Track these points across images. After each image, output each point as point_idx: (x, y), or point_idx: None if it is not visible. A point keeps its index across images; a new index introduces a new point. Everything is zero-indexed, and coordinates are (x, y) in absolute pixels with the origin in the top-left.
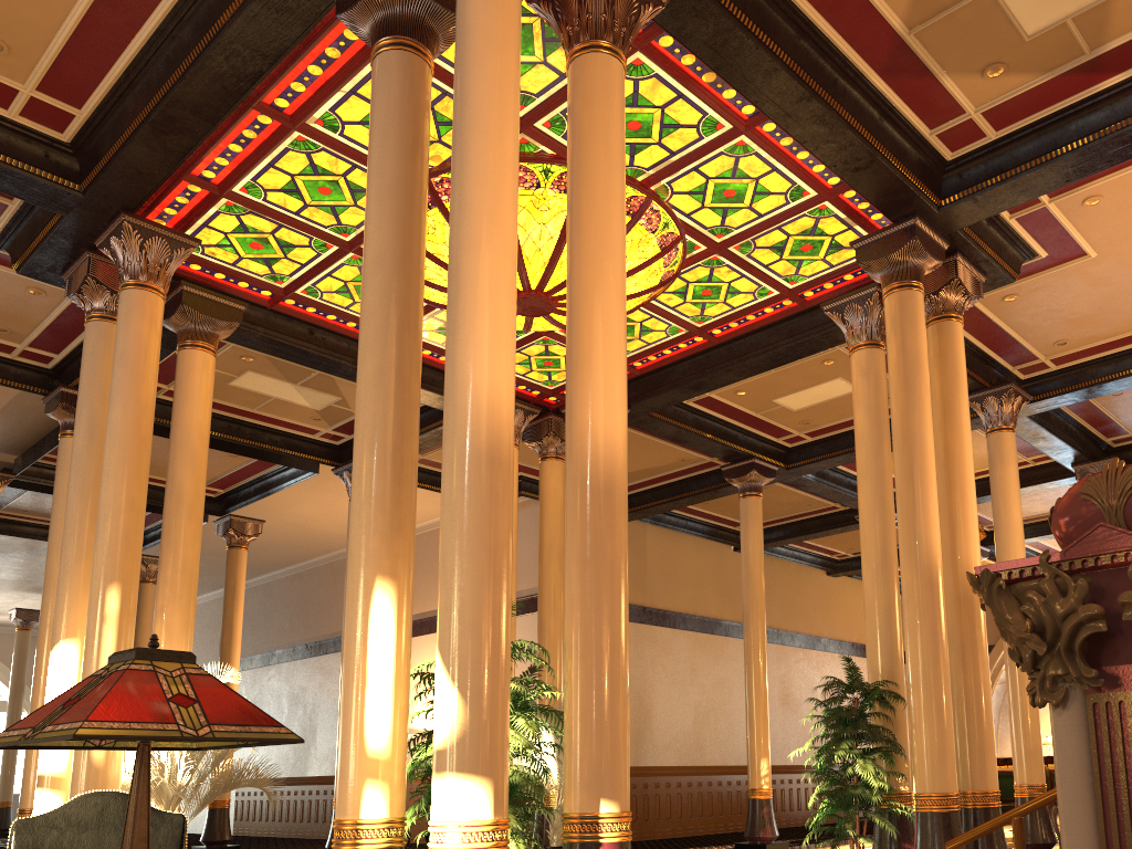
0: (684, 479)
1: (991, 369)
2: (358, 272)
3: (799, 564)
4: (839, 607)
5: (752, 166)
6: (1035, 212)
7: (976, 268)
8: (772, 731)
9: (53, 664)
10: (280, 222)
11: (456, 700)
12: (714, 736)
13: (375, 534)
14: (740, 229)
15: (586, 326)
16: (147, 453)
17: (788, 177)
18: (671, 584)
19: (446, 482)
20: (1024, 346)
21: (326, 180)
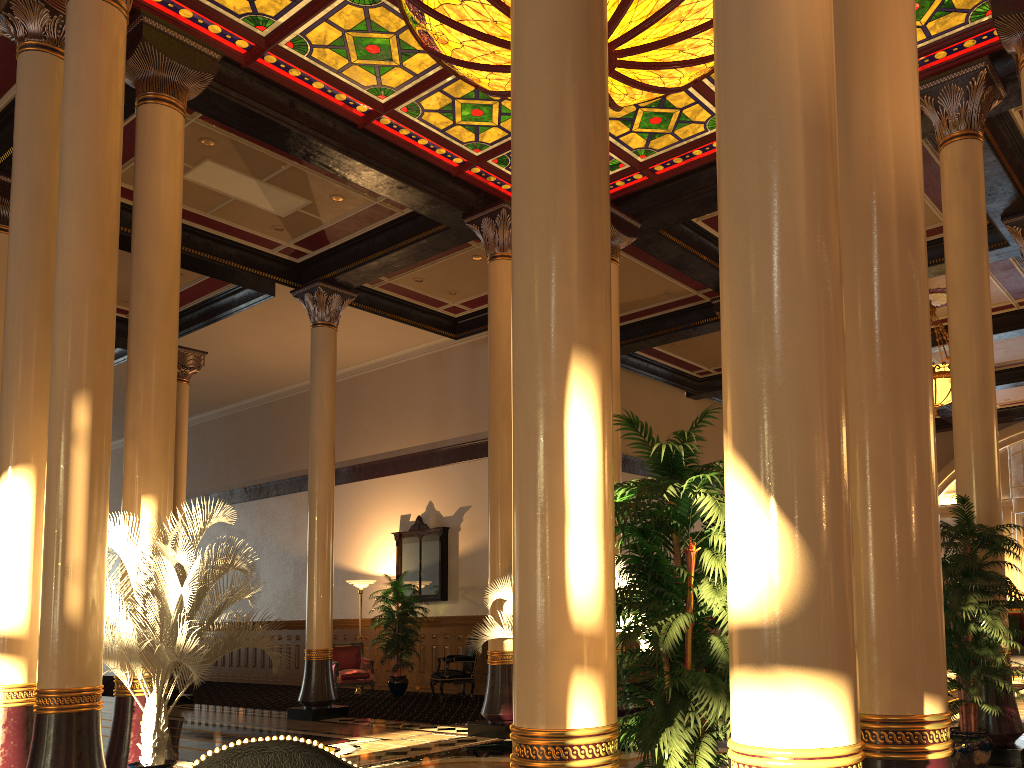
0: (661, 315)
1: None
2: (363, 17)
3: None
4: None
5: None
6: None
7: None
8: None
9: (2, 497)
10: None
11: (790, 544)
12: None
13: (566, 281)
14: None
15: None
16: (115, 223)
17: None
18: None
19: (742, 173)
20: None
21: None
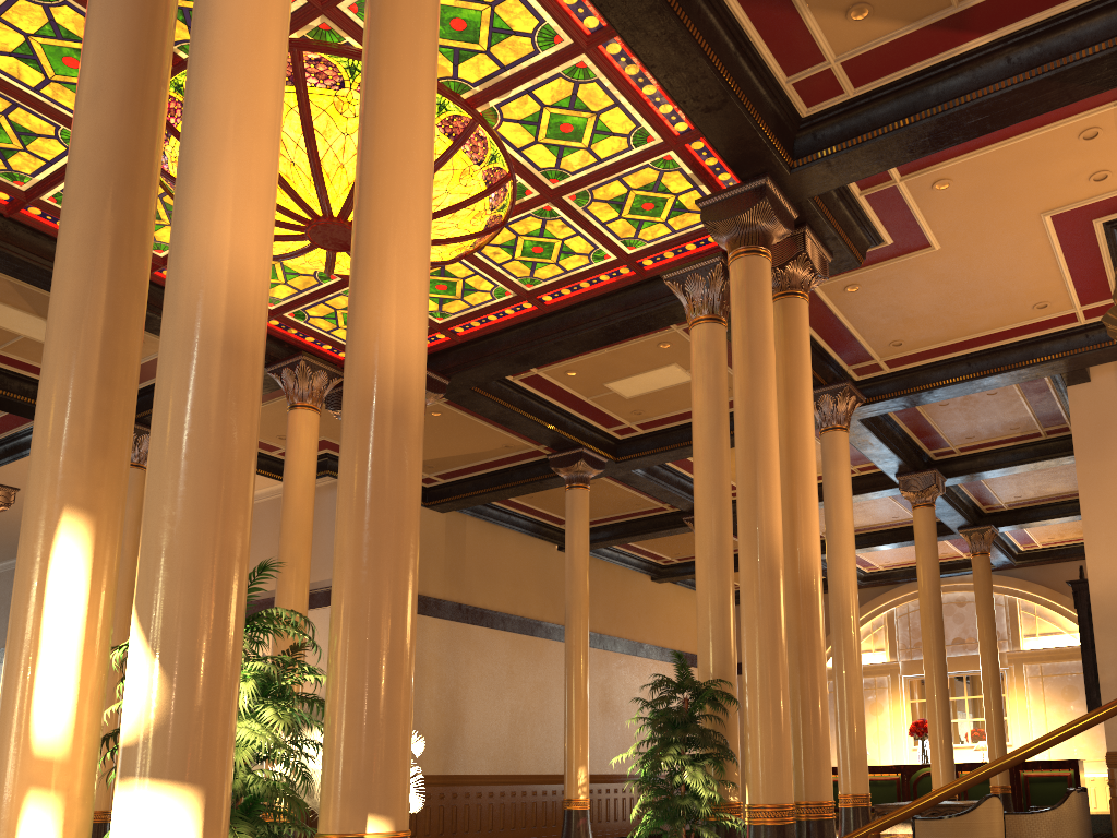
0: (508, 468)
1: (827, 367)
2: None
3: (625, 568)
4: (663, 613)
5: (593, 96)
6: (885, 191)
7: (824, 245)
8: (591, 738)
9: None
10: (14, 100)
11: (154, 675)
12: (531, 743)
13: (66, 451)
14: (576, 175)
15: (378, 208)
16: None
17: (632, 116)
18: (491, 581)
19: (160, 375)
20: (861, 344)
21: (73, 48)
